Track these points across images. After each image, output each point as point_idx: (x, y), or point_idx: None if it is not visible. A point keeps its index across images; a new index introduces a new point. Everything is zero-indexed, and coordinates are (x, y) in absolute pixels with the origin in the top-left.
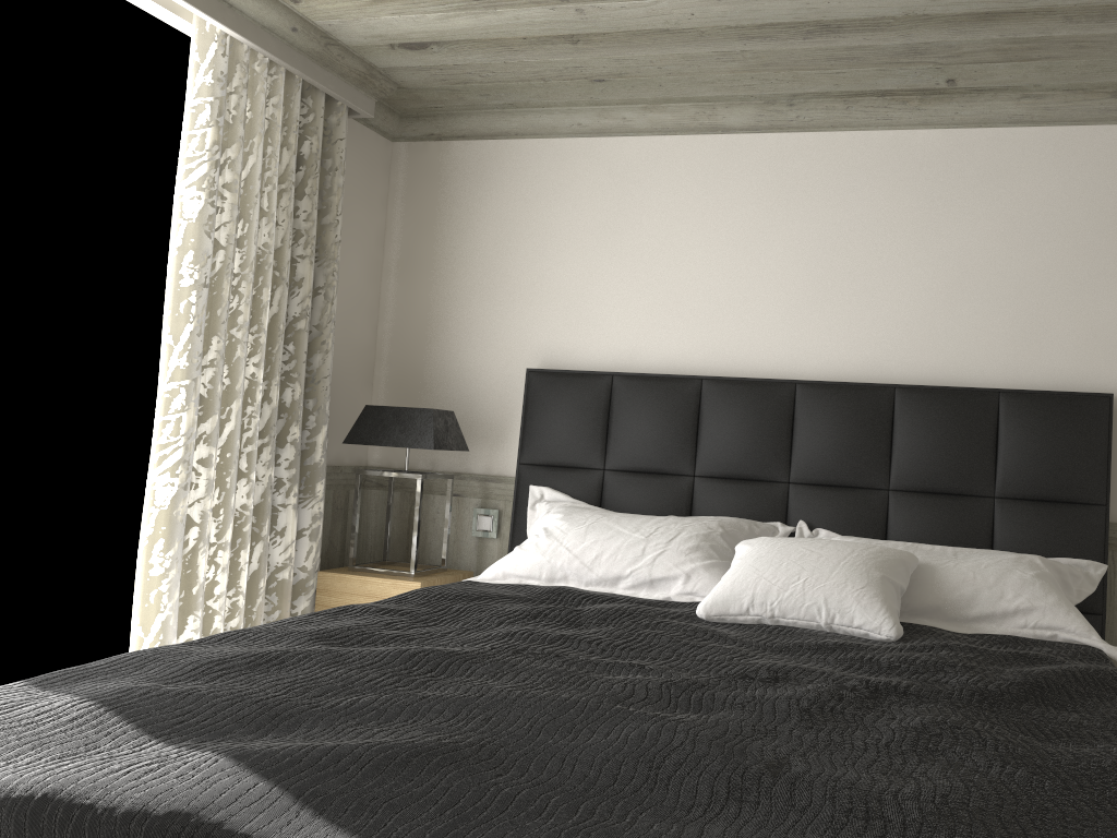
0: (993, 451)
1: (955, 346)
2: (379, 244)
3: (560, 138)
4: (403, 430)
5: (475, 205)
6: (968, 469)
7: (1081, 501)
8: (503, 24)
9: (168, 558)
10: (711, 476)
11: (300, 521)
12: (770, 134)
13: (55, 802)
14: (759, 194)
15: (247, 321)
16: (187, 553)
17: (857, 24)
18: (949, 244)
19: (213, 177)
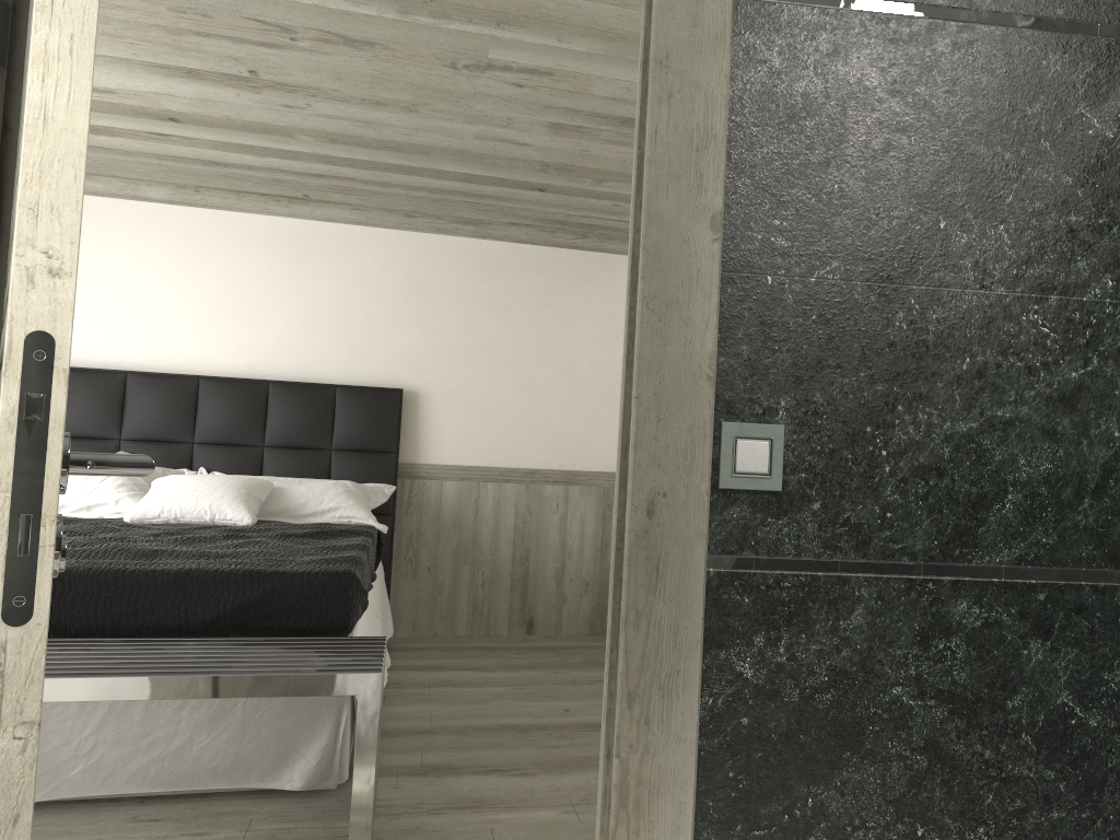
0: (331, 422)
1: (310, 357)
2: None
3: None
4: None
5: None
6: (315, 433)
7: (383, 450)
8: None
9: None
10: (134, 439)
11: None
12: (182, 207)
13: None
14: (173, 247)
15: None
16: None
17: (238, 165)
18: (308, 293)
19: None
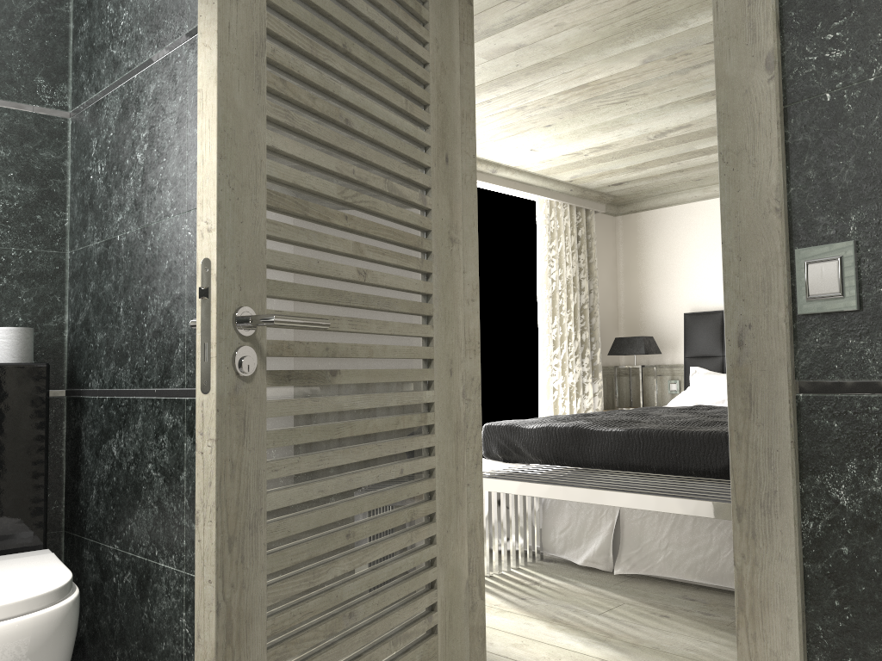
0: None
1: None
2: (614, 264)
3: (688, 203)
4: (631, 346)
5: (653, 240)
6: None
7: None
8: (650, 172)
9: (548, 402)
10: None
11: (593, 389)
12: None
13: (548, 427)
14: None
15: (565, 308)
16: (554, 401)
17: None
18: None
19: (548, 255)
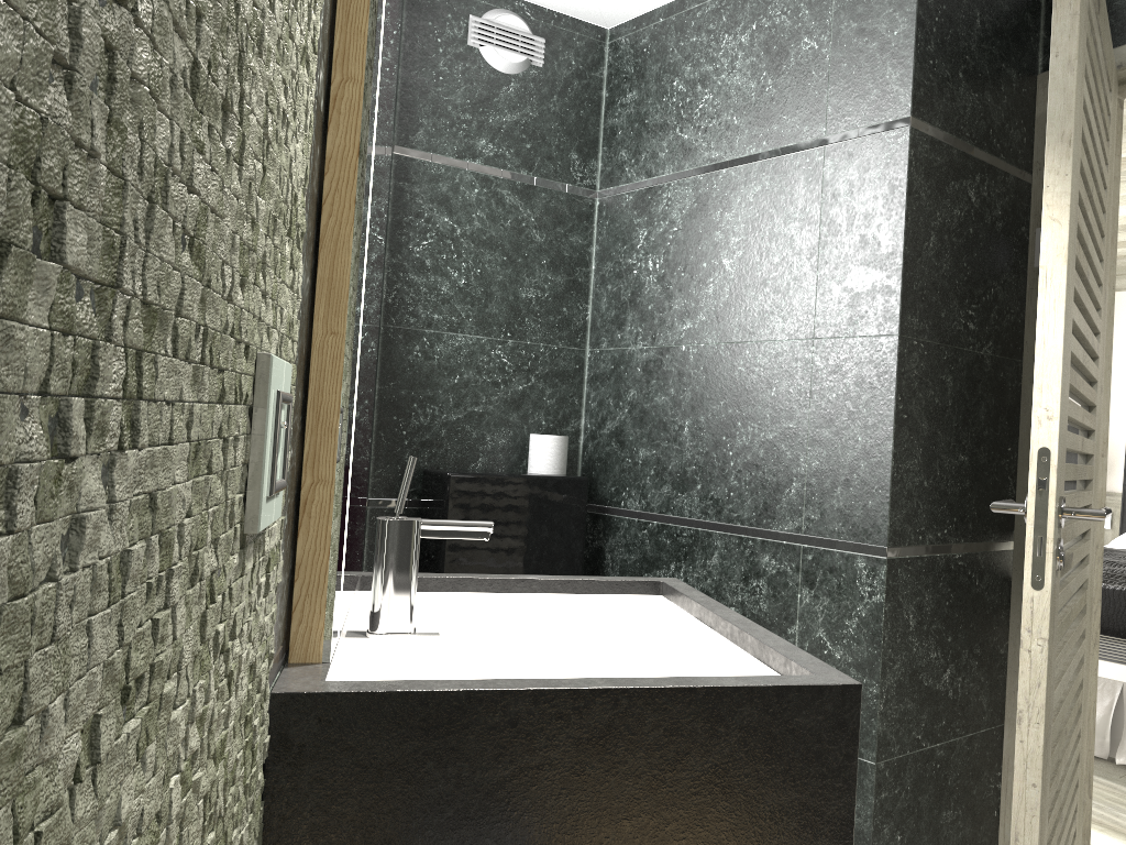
0: None
1: None
2: None
3: None
4: None
5: None
6: None
7: None
8: None
9: None
10: None
11: None
12: None
13: None
14: None
15: None
16: None
17: None
18: None
19: None
